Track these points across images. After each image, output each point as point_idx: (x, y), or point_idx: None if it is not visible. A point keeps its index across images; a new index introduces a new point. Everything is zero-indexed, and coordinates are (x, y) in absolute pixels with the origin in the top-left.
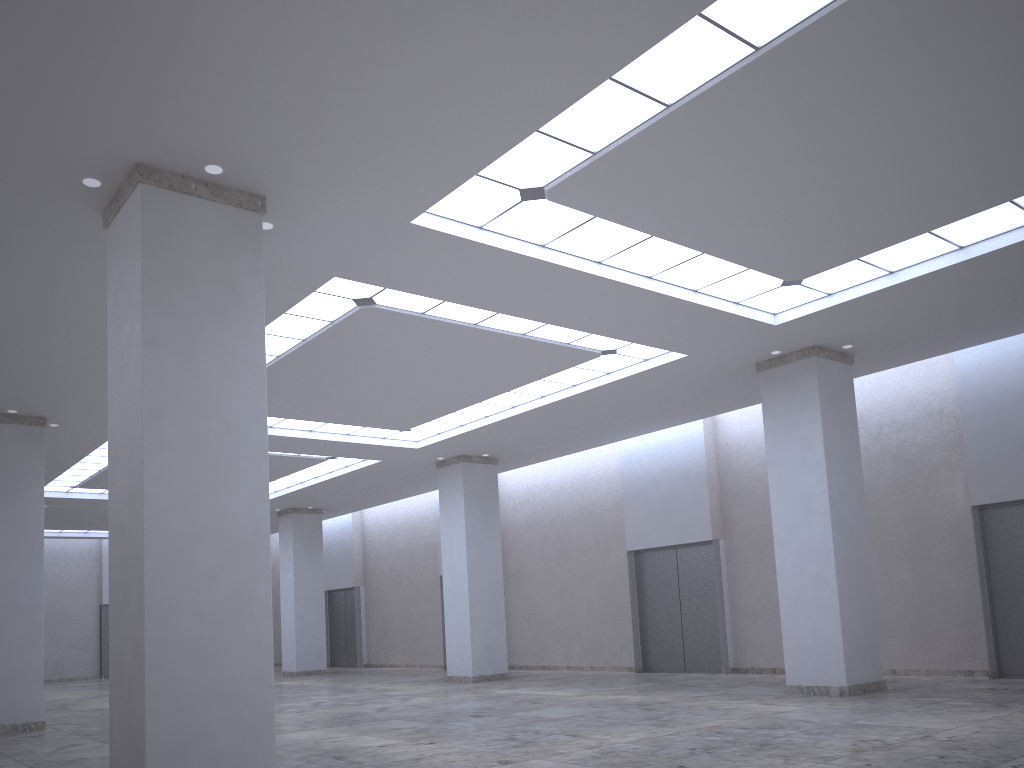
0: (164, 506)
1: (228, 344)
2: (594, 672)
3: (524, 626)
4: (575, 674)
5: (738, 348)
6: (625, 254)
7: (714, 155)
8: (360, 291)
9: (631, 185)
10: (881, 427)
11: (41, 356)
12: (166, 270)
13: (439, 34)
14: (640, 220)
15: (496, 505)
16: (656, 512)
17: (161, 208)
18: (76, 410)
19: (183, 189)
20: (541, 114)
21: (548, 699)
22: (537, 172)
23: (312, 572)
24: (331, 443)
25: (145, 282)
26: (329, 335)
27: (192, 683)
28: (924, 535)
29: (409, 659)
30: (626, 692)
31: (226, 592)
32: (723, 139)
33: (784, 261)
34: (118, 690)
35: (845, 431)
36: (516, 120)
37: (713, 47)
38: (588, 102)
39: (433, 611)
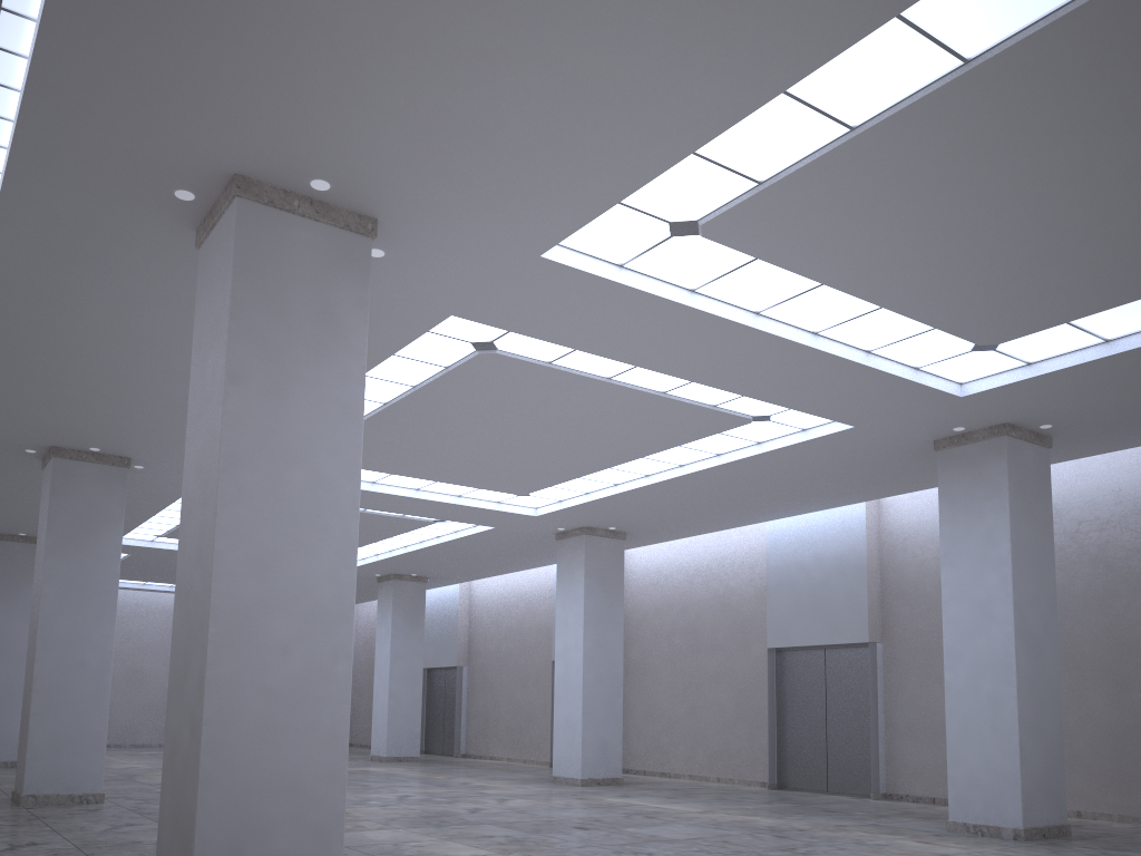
0: (236, 565)
1: (323, 384)
2: (721, 784)
3: (644, 725)
4: (699, 785)
5: (914, 421)
6: (788, 304)
7: (903, 190)
8: (480, 334)
9: (801, 222)
10: (1079, 523)
11: (126, 390)
12: (259, 297)
13: (585, 31)
14: (809, 265)
15: (620, 586)
16: (804, 606)
17: (258, 226)
18: (163, 452)
19: (284, 206)
20: (700, 132)
21: (665, 814)
22: (691, 203)
23: (411, 647)
24: (440, 504)
25: (234, 309)
26: (443, 382)
27: (253, 772)
28: (1125, 654)
29: (512, 752)
30: (757, 813)
31: (300, 669)
32: (916, 171)
33: (978, 321)
34: (171, 772)
35: (1037, 526)
36: (670, 139)
37: (912, 58)
38: (757, 121)
39: (542, 700)
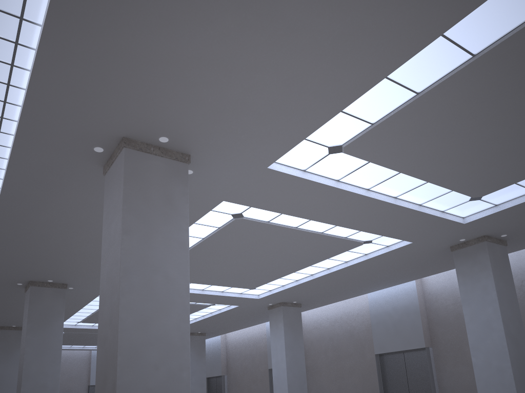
0: (130, 324)
1: (168, 232)
2: None
3: None
4: None
5: (441, 238)
6: (383, 184)
7: (441, 122)
8: (235, 209)
9: (391, 142)
10: (522, 281)
11: (66, 250)
12: (136, 192)
13: (294, 52)
14: (394, 163)
15: (301, 329)
16: (391, 332)
17: (135, 160)
18: (82, 279)
19: (147, 150)
20: (347, 99)
21: None
22: (339, 136)
23: (199, 367)
24: (213, 296)
25: (124, 199)
26: (217, 235)
27: None
28: None
29: None
30: None
31: (164, 376)
32: (447, 112)
33: (473, 185)
34: None
35: (507, 282)
36: (332, 103)
37: (448, 56)
38: (372, 93)
39: (265, 389)
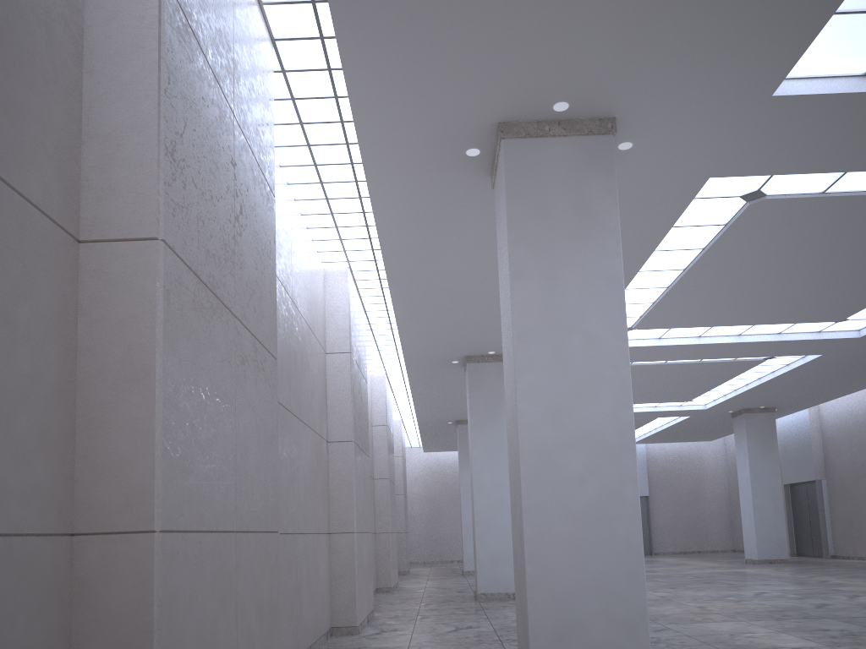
0: (535, 418)
1: (586, 264)
2: None
3: None
4: None
5: None
6: None
7: None
8: (745, 186)
9: None
10: None
11: (493, 306)
12: (527, 209)
13: None
14: None
15: None
16: None
17: (520, 156)
18: None
19: (538, 133)
20: None
21: None
22: None
23: (767, 467)
24: (762, 344)
25: (510, 224)
26: (726, 238)
27: (566, 577)
28: None
29: None
30: None
31: (594, 494)
32: None
33: None
34: (516, 578)
35: None
36: None
37: None
38: None
39: None
